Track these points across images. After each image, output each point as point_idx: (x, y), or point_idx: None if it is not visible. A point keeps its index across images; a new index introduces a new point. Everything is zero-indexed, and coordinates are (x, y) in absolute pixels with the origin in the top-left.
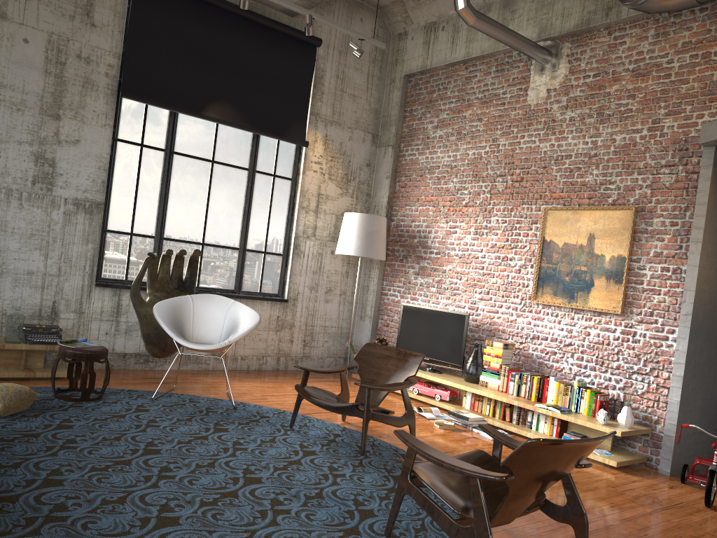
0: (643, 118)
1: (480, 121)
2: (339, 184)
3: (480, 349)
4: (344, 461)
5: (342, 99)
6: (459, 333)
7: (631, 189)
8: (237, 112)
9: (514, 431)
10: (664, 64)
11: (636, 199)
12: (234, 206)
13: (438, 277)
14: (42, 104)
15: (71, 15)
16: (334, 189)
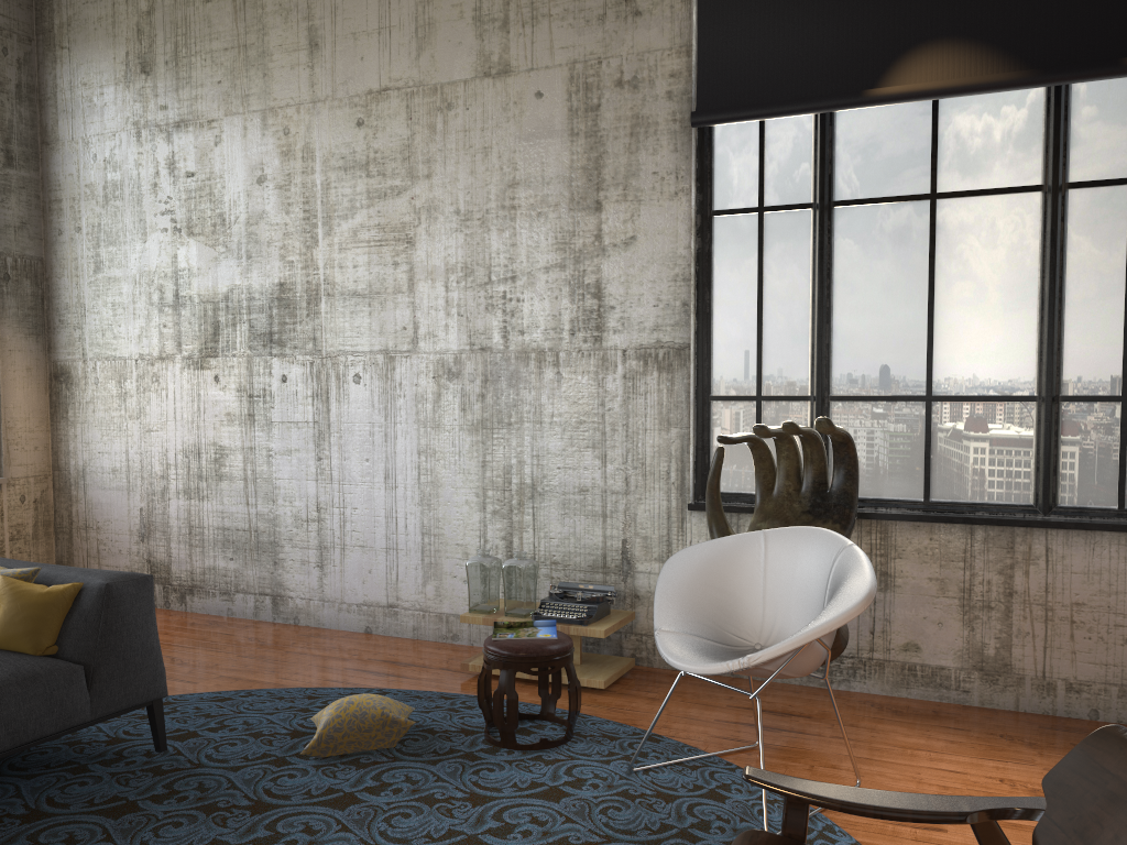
0: None
1: None
2: None
3: None
4: None
5: None
6: None
7: None
8: (974, 54)
9: None
10: None
11: None
12: (1008, 291)
13: None
14: (571, 191)
15: (600, 14)
16: None
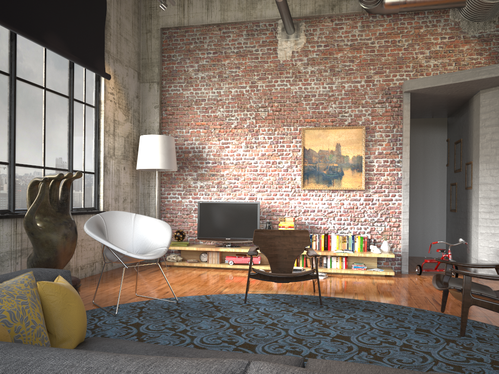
0: (360, 74)
1: (239, 68)
2: (124, 112)
3: (271, 224)
4: (327, 311)
5: (120, 41)
6: (254, 216)
7: (359, 116)
8: (63, 43)
9: (321, 271)
10: (370, 44)
11: (363, 122)
12: (62, 131)
13: (217, 180)
14: None
15: None
16: (122, 116)
